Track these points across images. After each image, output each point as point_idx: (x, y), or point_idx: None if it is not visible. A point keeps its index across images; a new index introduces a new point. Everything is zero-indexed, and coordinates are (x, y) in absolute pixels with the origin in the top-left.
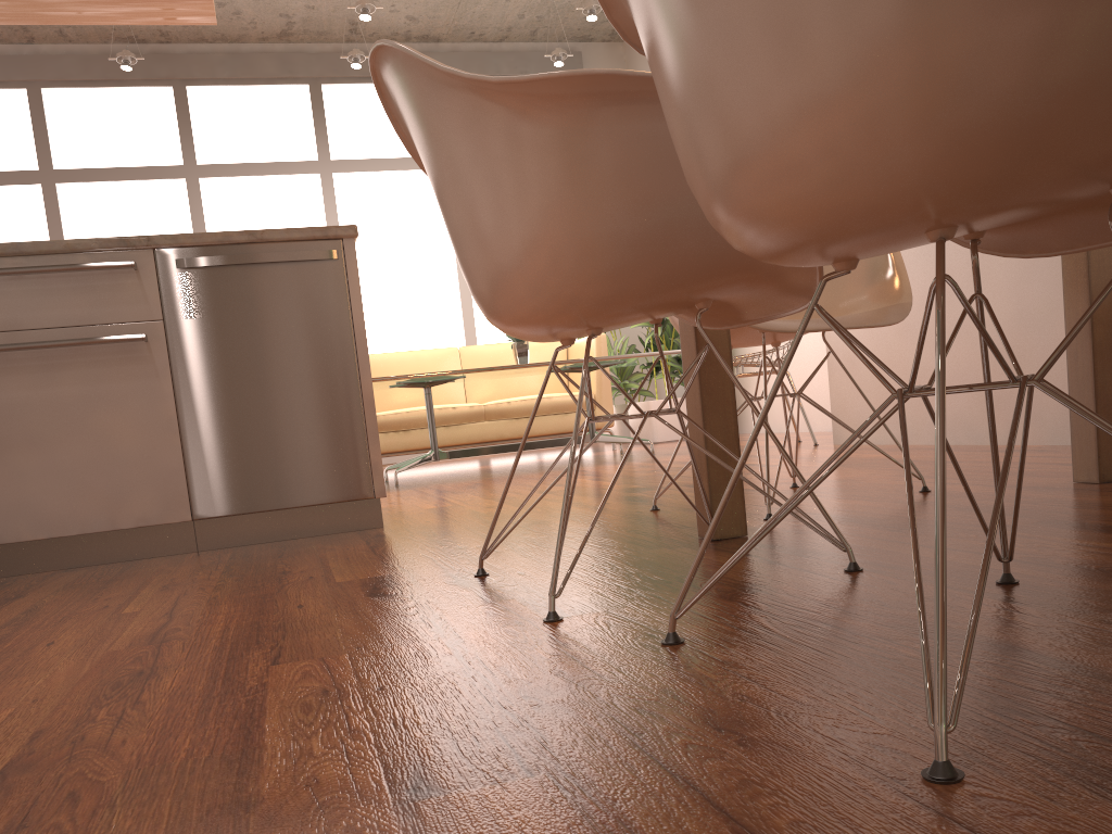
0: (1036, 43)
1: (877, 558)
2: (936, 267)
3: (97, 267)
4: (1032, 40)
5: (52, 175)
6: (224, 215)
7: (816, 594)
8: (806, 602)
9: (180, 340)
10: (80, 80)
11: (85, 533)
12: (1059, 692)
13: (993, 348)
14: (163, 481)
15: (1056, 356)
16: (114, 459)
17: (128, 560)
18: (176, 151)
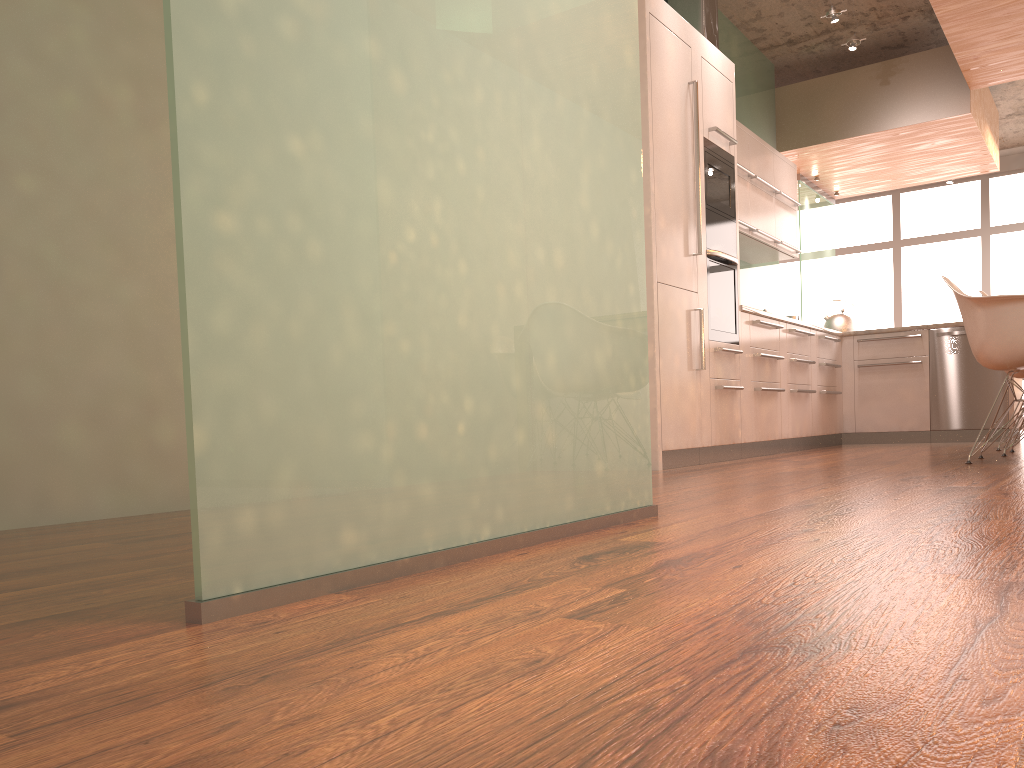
0: None
1: None
2: None
3: (906, 337)
4: None
5: (899, 242)
6: (1003, 257)
7: None
8: None
9: (934, 363)
10: (923, 185)
11: (889, 431)
12: None
13: None
14: (920, 415)
15: None
16: (903, 405)
17: (903, 443)
18: (976, 220)
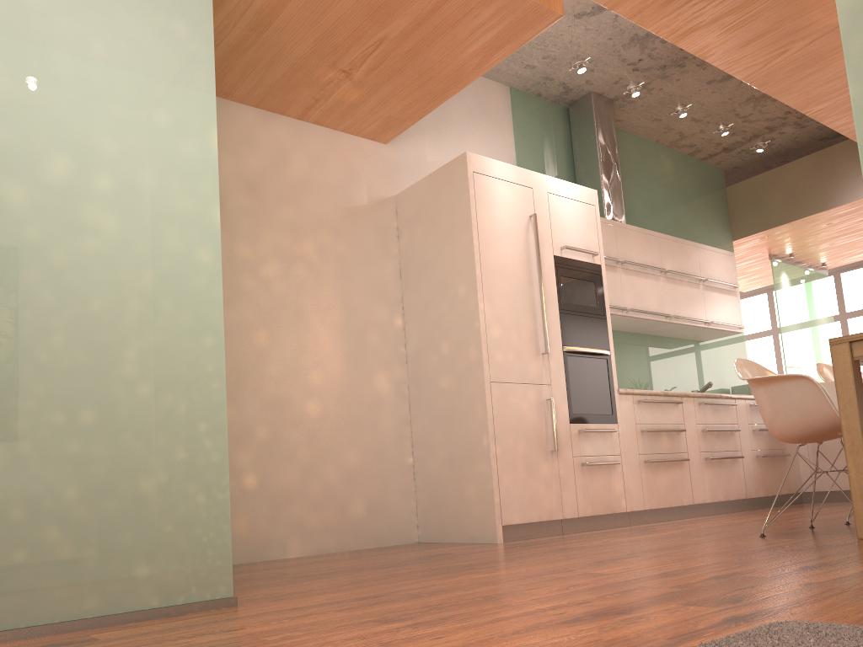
0: None
1: None
2: None
3: None
4: None
5: None
6: None
7: None
8: None
9: None
10: None
11: (846, 490)
12: None
13: None
14: None
15: None
16: None
17: None
18: None
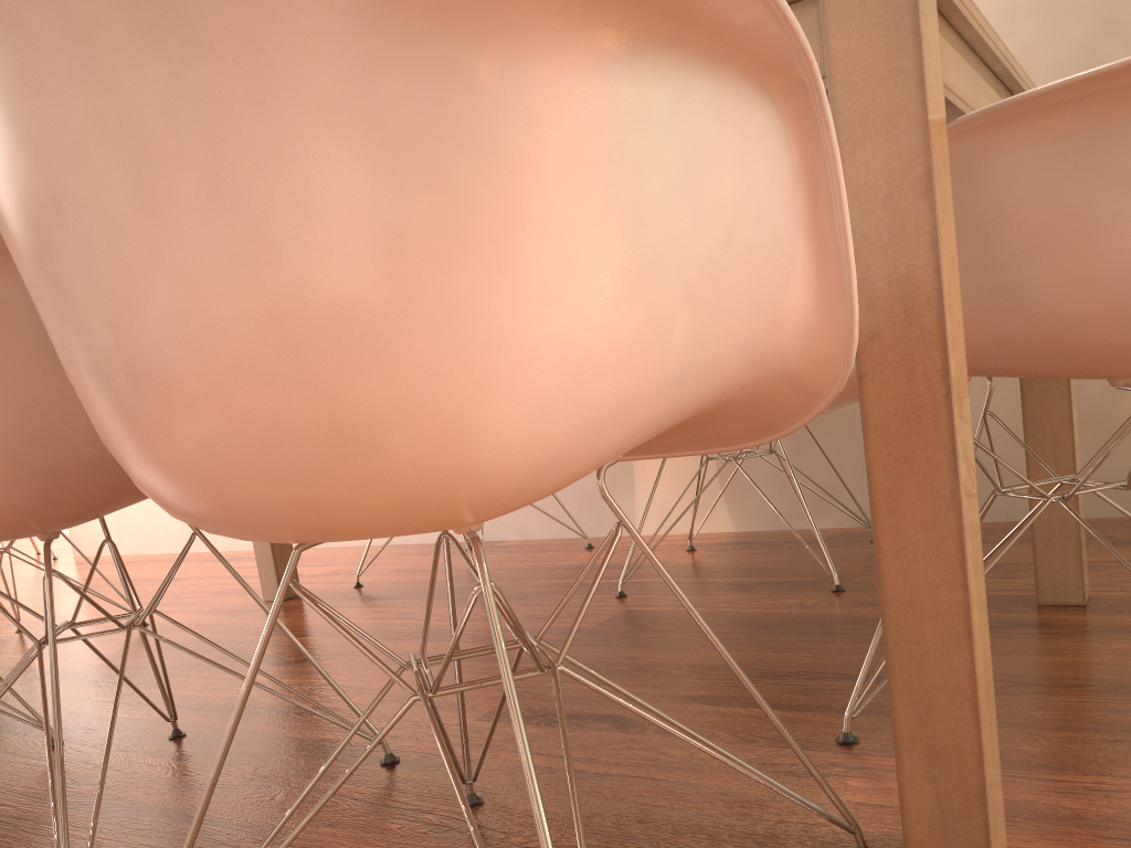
0: (81, 439)
1: (81, 725)
2: (45, 565)
3: None
4: (77, 437)
5: None
6: None
7: (15, 782)
8: (4, 794)
9: None
10: None
11: None
12: (178, 845)
13: (102, 610)
14: None
15: (152, 606)
16: None
17: None
18: None
